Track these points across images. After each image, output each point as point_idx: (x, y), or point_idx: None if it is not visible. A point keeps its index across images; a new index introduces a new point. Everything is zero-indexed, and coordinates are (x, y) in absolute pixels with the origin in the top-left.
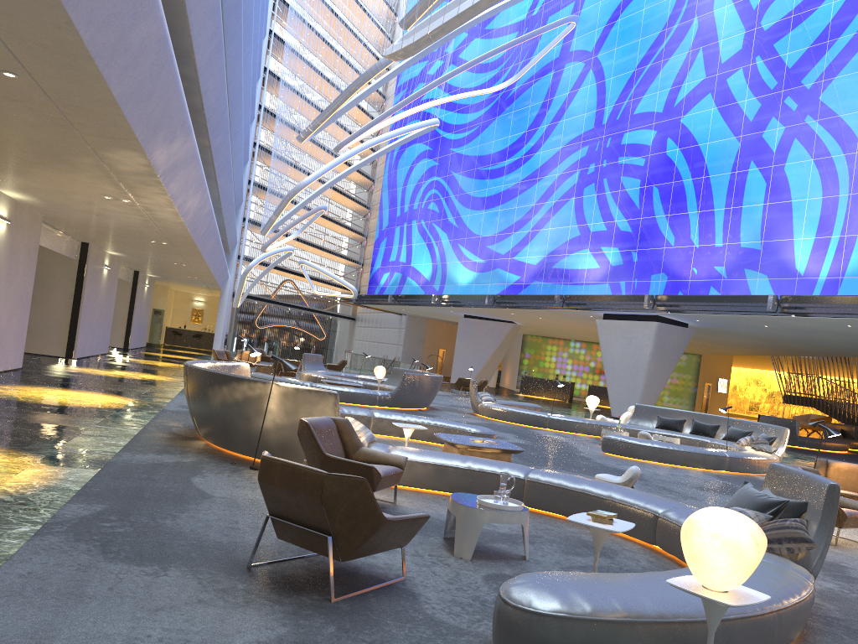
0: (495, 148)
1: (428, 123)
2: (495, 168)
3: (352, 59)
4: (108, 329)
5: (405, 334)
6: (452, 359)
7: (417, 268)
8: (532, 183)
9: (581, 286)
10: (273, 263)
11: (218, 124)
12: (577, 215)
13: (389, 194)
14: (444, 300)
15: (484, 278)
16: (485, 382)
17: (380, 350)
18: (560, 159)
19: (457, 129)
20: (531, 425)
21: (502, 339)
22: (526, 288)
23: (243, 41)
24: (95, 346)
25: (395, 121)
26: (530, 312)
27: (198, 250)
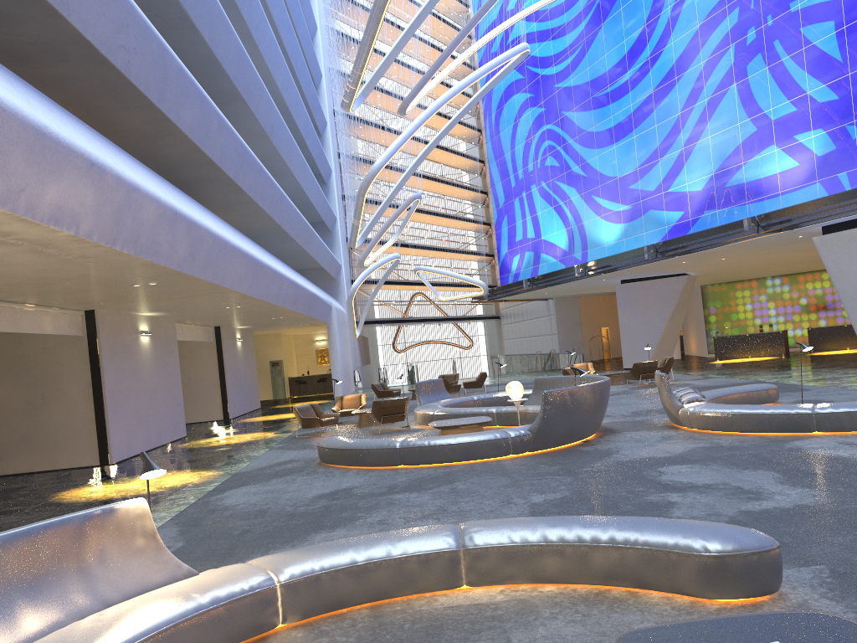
0: (609, 62)
1: (515, 51)
2: (616, 87)
3: (426, 35)
4: (177, 407)
5: (557, 320)
6: (618, 335)
7: (550, 240)
8: (670, 87)
9: (777, 198)
10: (382, 278)
11: (164, 82)
12: (746, 105)
13: (497, 165)
14: (591, 268)
15: (636, 228)
16: (671, 361)
17: (534, 345)
18: (701, 42)
19: (557, 59)
20: (784, 432)
21: (676, 298)
22: (695, 223)
23: (241, 1)
24: (156, 435)
25: (468, 55)
26: (709, 254)
27: (206, 281)
